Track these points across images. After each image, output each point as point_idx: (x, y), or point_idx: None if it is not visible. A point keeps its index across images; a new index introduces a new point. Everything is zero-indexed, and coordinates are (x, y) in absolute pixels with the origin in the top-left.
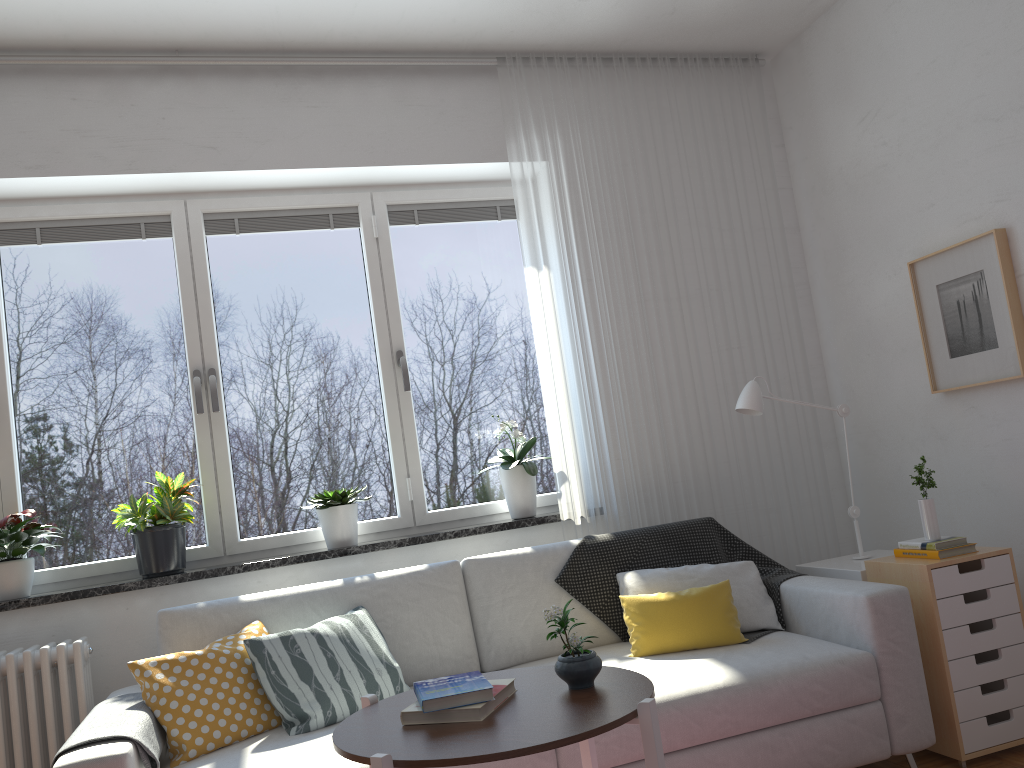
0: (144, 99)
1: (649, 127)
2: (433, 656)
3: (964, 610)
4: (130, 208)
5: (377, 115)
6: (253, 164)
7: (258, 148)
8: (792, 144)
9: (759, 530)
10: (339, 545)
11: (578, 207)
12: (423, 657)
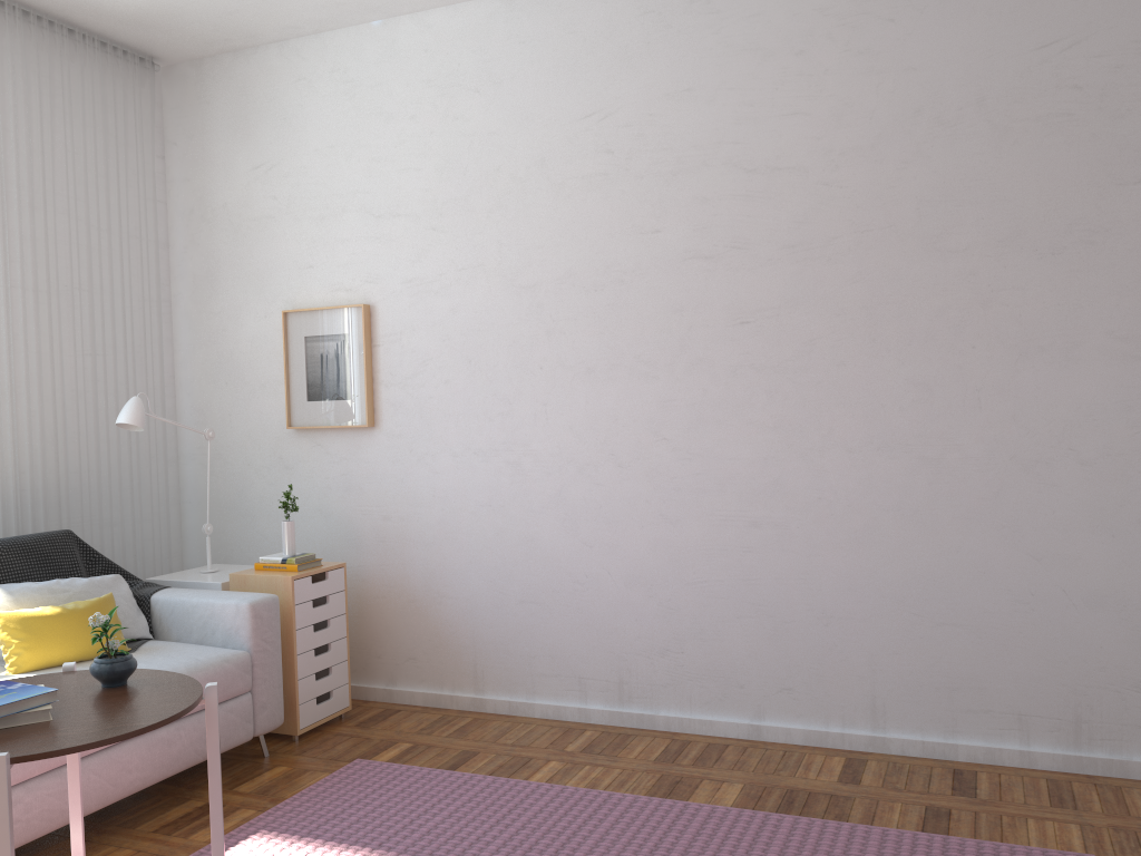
0: None
1: (39, 97)
2: None
3: (312, 613)
4: None
5: None
6: None
7: None
8: (175, 160)
9: (103, 544)
10: None
11: None
12: None
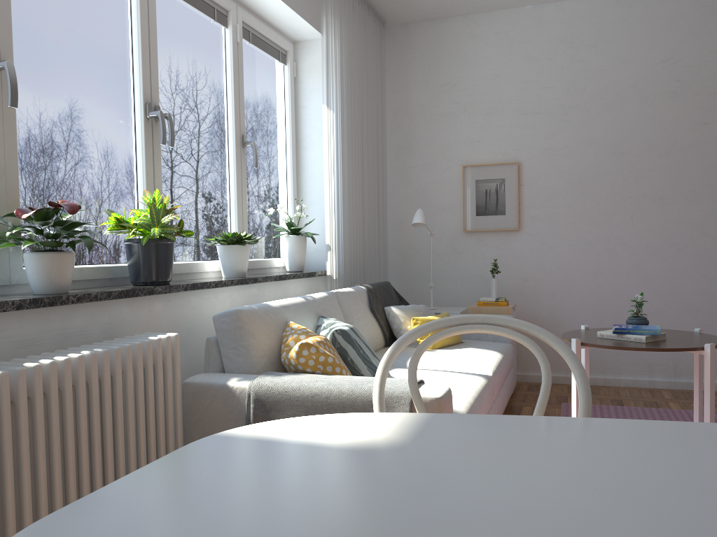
0: None
1: (361, 42)
2: None
3: None
4: None
5: None
6: None
7: None
8: (386, 80)
9: None
10: (243, 275)
11: (342, 76)
12: None
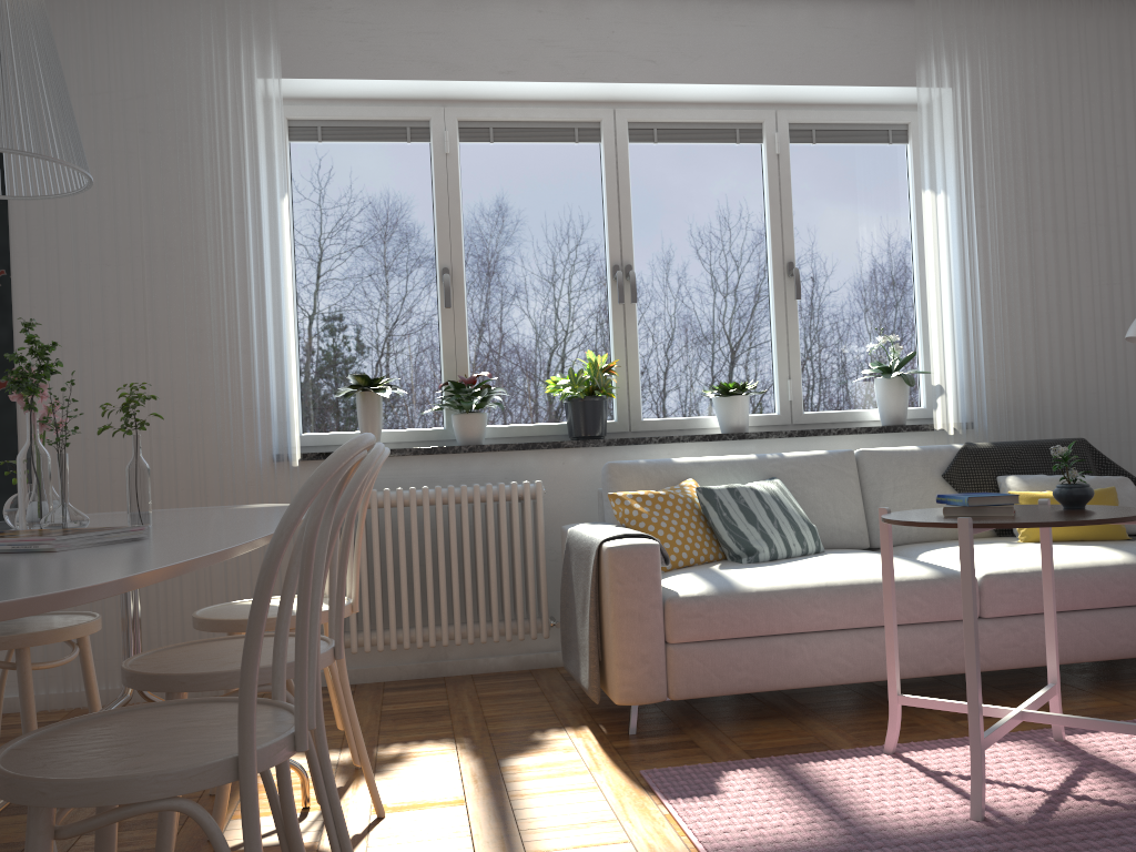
0: (597, 13)
1: (1056, 58)
2: (833, 527)
3: None
4: (568, 114)
5: (797, 36)
6: (686, 78)
7: (691, 63)
8: None
9: (1119, 459)
10: (735, 431)
11: (979, 135)
12: (825, 526)
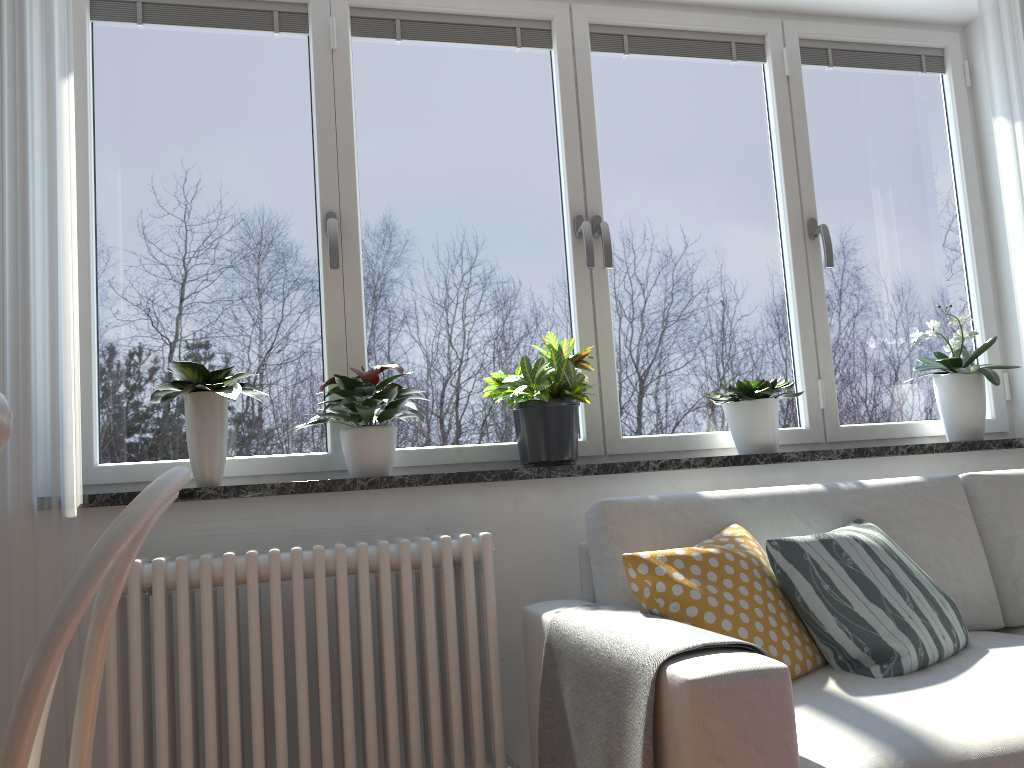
0: None
1: None
2: (954, 597)
3: None
4: (507, 6)
5: None
6: None
7: None
8: None
9: None
10: (762, 450)
11: None
12: None
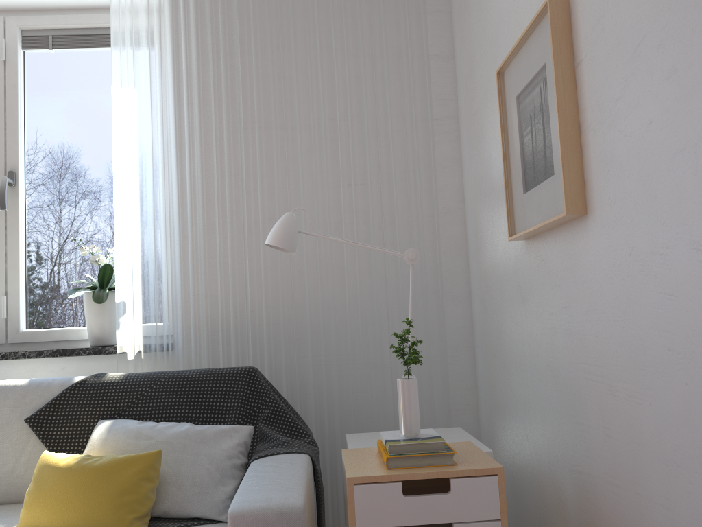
0: None
1: None
2: None
3: None
4: None
5: None
6: None
7: None
8: None
9: (346, 386)
10: None
11: (176, 24)
12: None
